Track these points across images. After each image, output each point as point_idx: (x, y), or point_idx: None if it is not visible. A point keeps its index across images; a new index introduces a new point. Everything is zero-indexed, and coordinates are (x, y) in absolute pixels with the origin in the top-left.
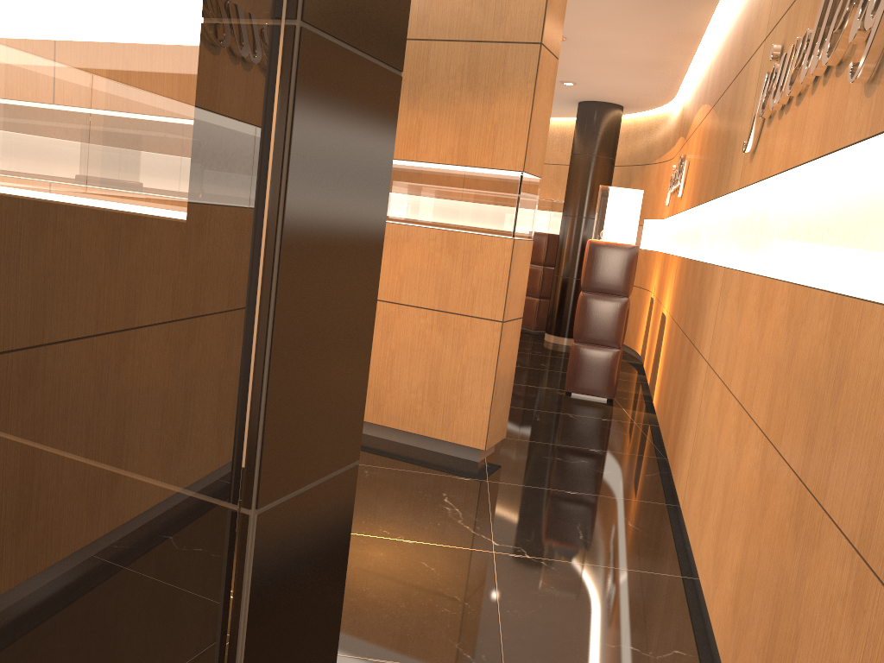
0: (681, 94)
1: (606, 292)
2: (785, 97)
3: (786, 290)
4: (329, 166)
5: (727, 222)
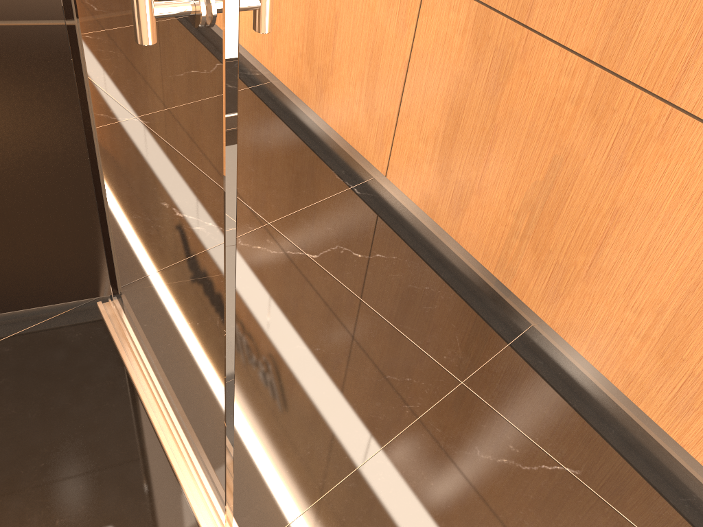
0: None
1: None
2: None
3: None
4: None
5: None
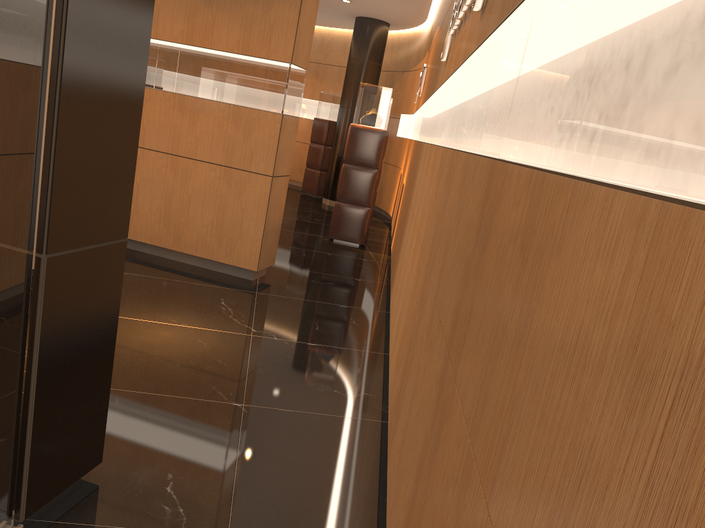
0: (431, 18)
1: (362, 164)
2: (458, 21)
3: (441, 152)
4: (98, 30)
5: (432, 111)
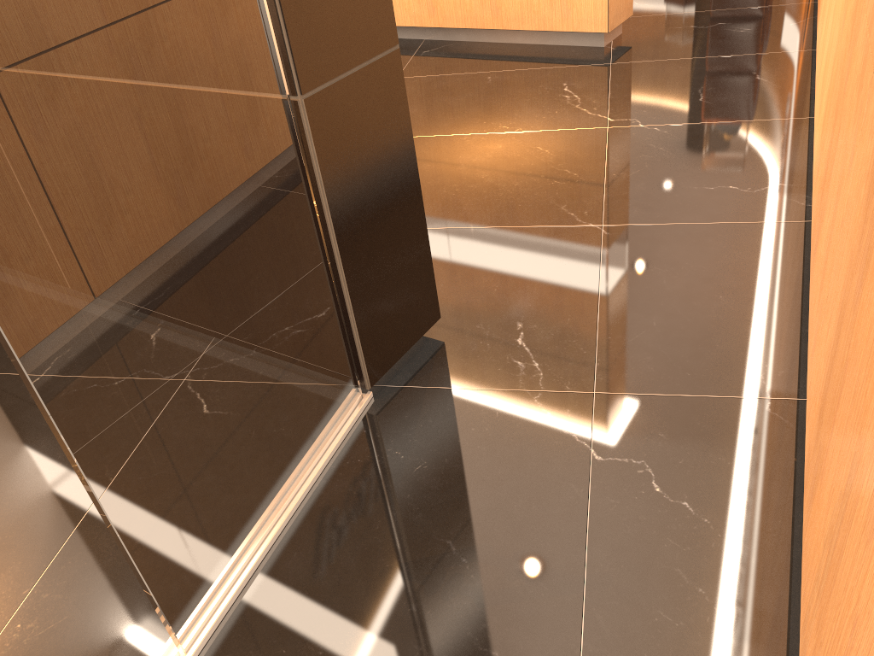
0: None
1: None
2: None
3: None
4: None
5: None
